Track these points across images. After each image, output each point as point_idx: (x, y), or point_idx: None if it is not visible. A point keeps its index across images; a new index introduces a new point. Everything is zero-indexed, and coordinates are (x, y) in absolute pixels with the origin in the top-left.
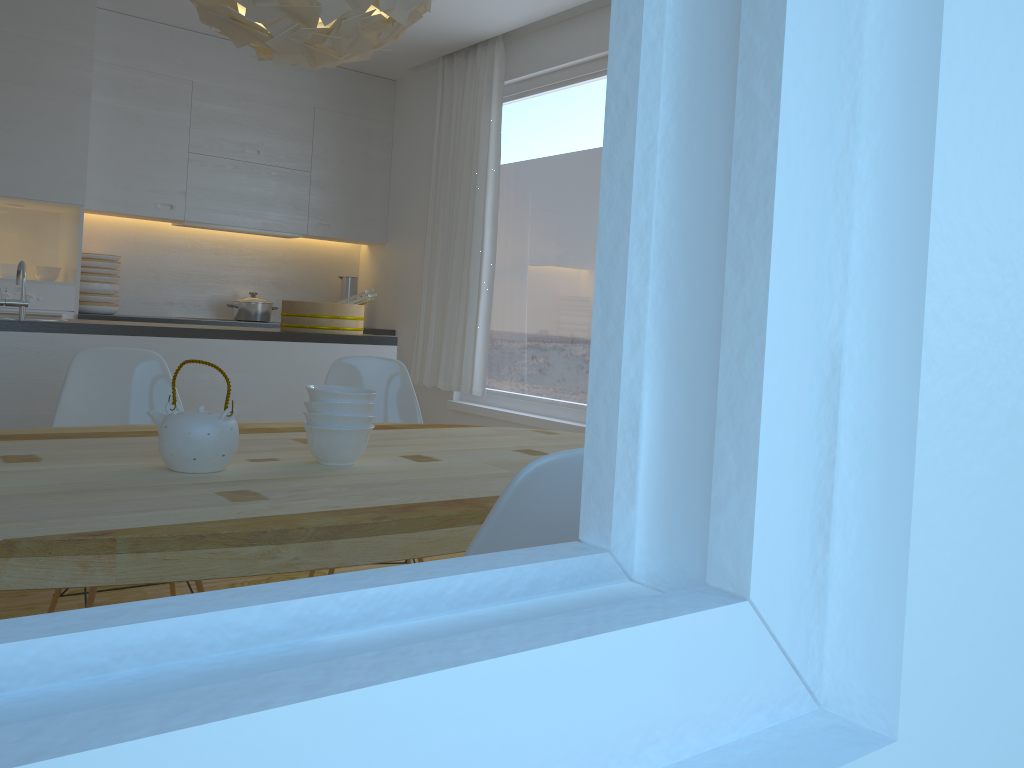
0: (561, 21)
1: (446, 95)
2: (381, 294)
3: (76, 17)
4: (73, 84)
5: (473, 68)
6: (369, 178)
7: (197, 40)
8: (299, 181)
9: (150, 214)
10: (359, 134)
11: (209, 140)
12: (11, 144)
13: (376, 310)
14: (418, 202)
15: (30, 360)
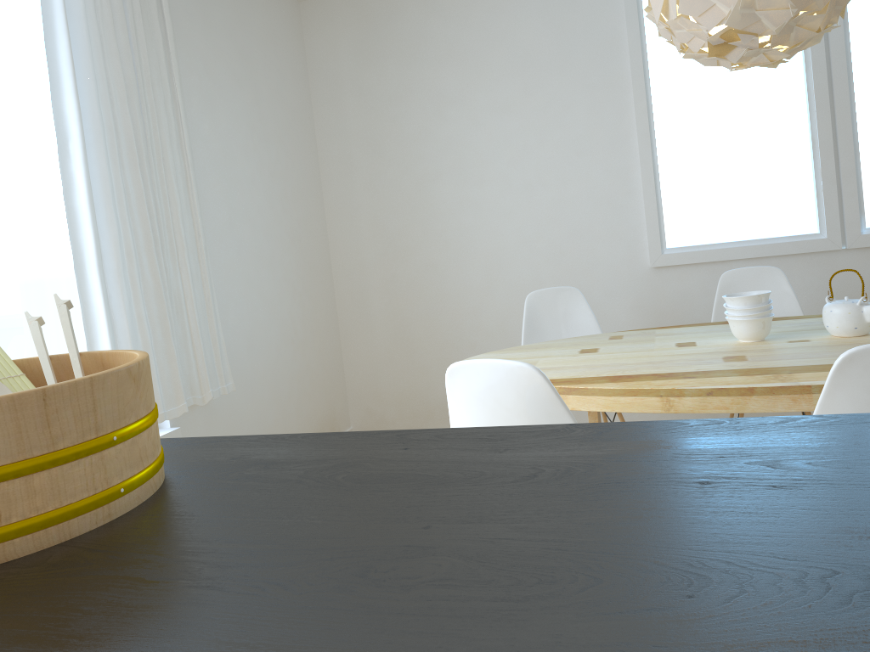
0: None
1: None
2: None
3: None
4: None
5: None
6: None
7: None
8: None
9: None
10: None
11: None
12: None
13: None
14: None
15: None
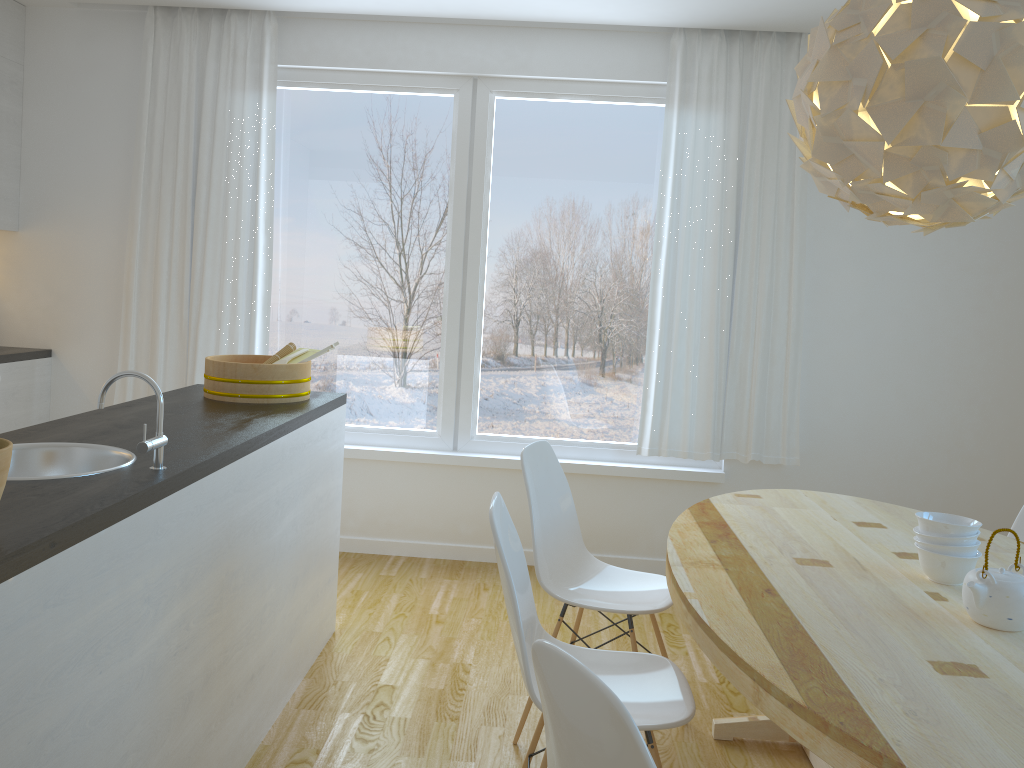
0: (371, 20)
1: (163, 57)
2: (11, 300)
3: None
4: None
5: (218, 35)
6: (1, 140)
7: None
8: None
9: None
10: None
11: None
12: None
13: None
14: (96, 184)
15: (187, 528)
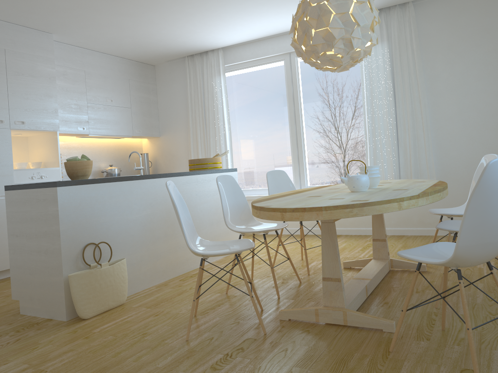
0: (251, 42)
1: (191, 71)
2: (160, 159)
3: (46, 44)
4: (48, 75)
5: (206, 60)
6: (151, 109)
7: (84, 51)
8: (127, 112)
9: (76, 132)
10: (145, 90)
11: (94, 97)
12: (28, 105)
13: (158, 166)
14: (178, 117)
15: (150, 190)
